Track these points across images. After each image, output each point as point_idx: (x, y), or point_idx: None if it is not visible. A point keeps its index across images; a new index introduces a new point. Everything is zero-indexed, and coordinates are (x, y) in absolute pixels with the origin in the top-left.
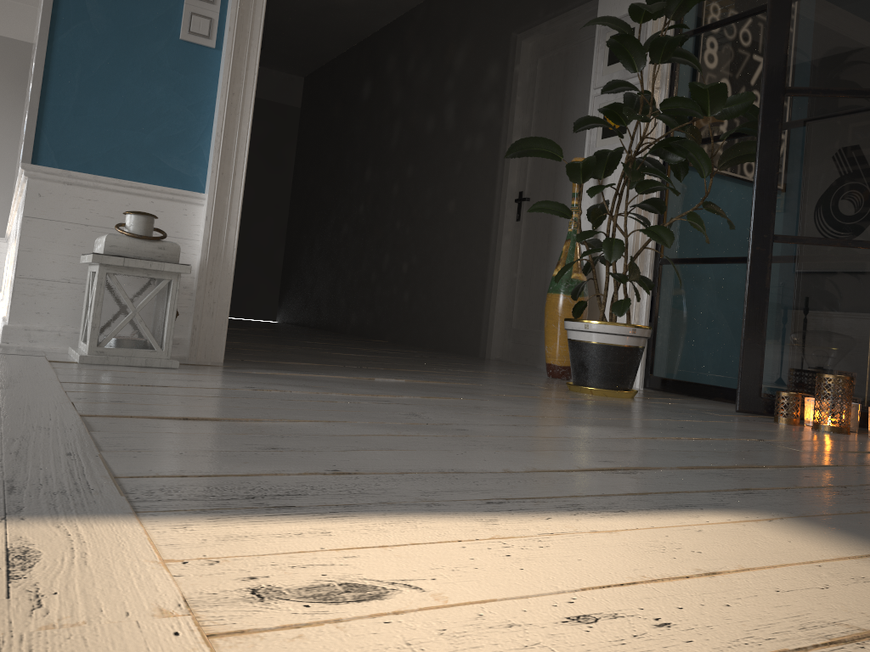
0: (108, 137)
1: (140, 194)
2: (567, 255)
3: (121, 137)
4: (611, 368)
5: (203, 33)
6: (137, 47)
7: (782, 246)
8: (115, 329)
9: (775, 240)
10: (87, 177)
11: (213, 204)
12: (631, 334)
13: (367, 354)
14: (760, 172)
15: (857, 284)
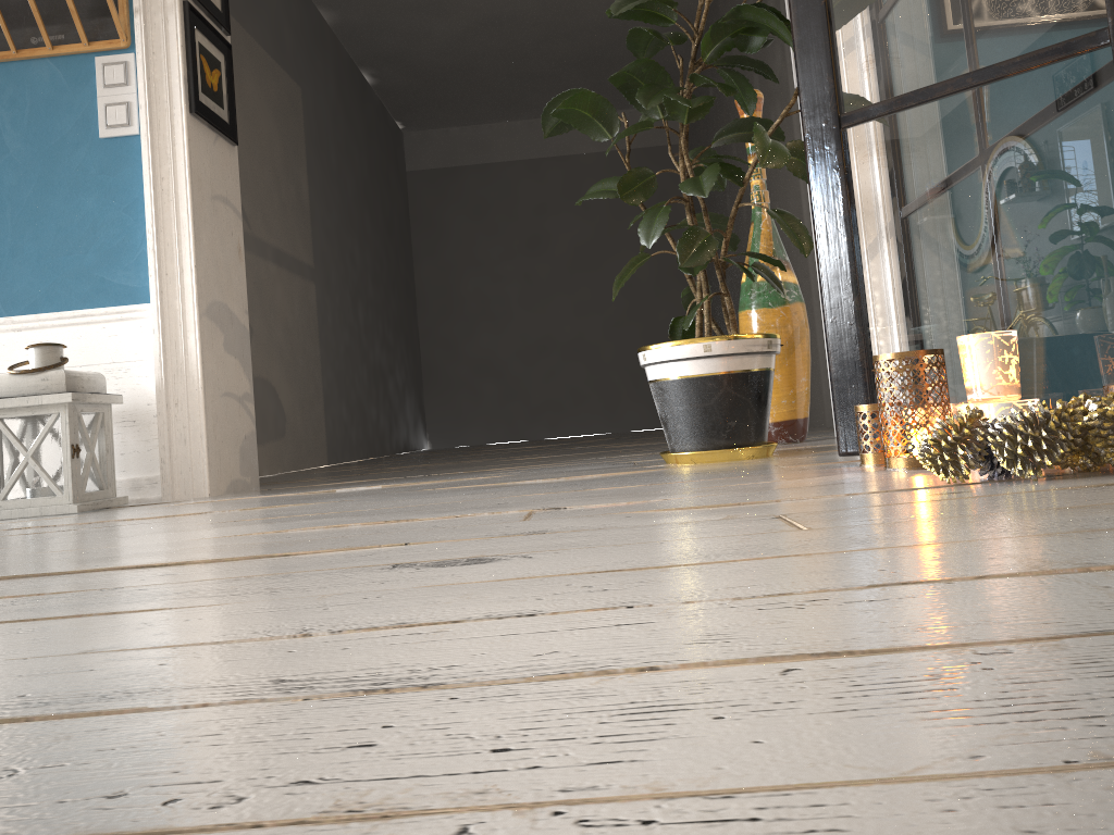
0: (48, 270)
1: (88, 322)
2: (751, 248)
3: (61, 266)
4: (691, 417)
5: (121, 122)
6: (59, 163)
7: (858, 131)
8: (10, 479)
9: (843, 125)
10: (29, 319)
11: (159, 312)
12: (704, 353)
13: (579, 452)
14: (798, 13)
15: (1001, 156)
